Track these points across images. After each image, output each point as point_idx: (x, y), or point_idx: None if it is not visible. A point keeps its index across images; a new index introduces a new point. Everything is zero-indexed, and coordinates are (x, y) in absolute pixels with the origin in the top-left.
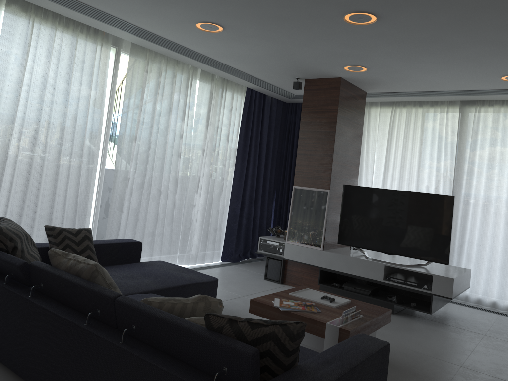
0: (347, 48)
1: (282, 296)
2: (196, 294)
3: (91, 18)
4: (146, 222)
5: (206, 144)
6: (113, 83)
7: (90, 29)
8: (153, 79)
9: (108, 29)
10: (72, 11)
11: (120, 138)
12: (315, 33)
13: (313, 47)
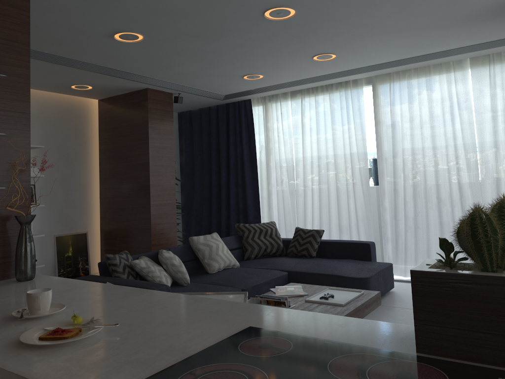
0: (377, 6)
1: (314, 288)
2: (336, 285)
3: (318, 82)
4: (428, 230)
5: (504, 137)
6: (375, 112)
7: (341, 83)
8: (407, 95)
9: (340, 80)
10: (305, 84)
11: (381, 156)
12: (330, 24)
13: (377, 21)
